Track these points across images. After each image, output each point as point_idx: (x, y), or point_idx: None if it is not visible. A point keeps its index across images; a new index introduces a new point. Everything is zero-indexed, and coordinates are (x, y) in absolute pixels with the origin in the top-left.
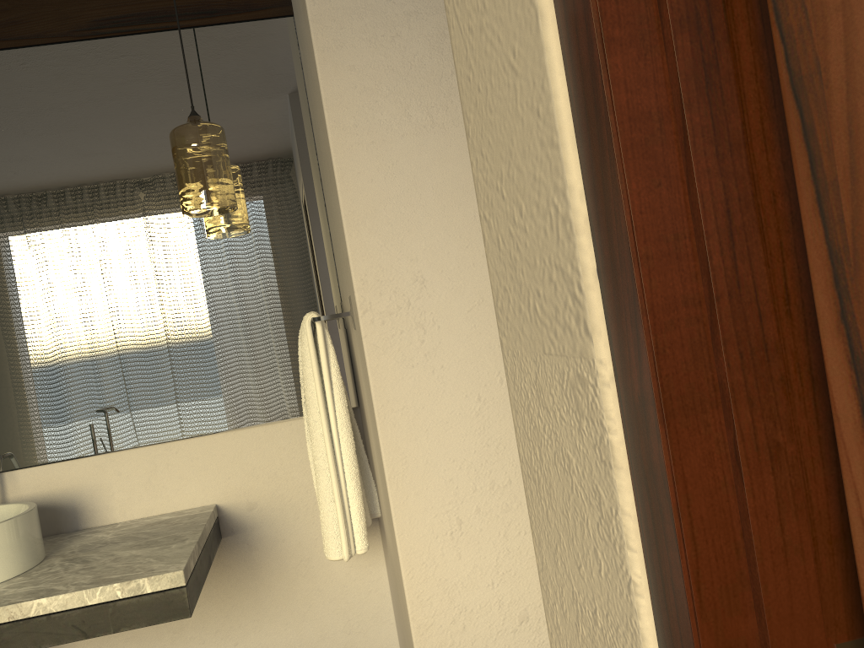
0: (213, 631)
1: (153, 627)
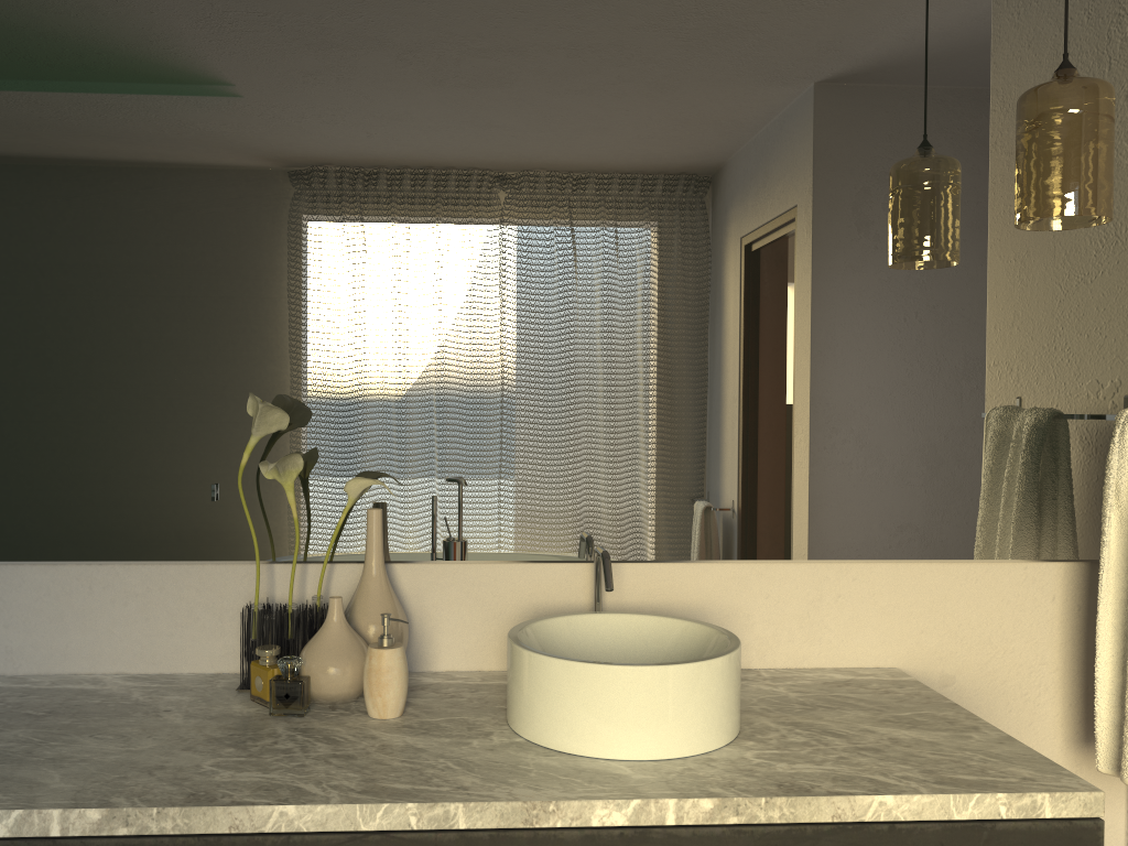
0: None
1: None
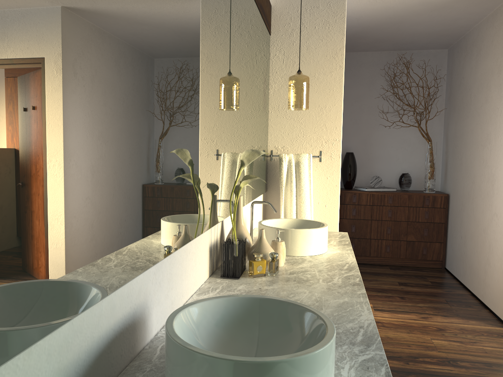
0: None
1: None
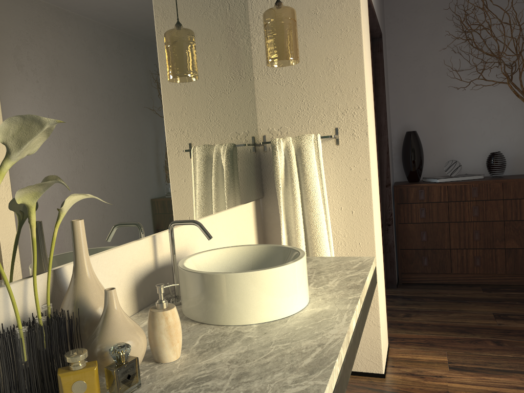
0: None
1: None
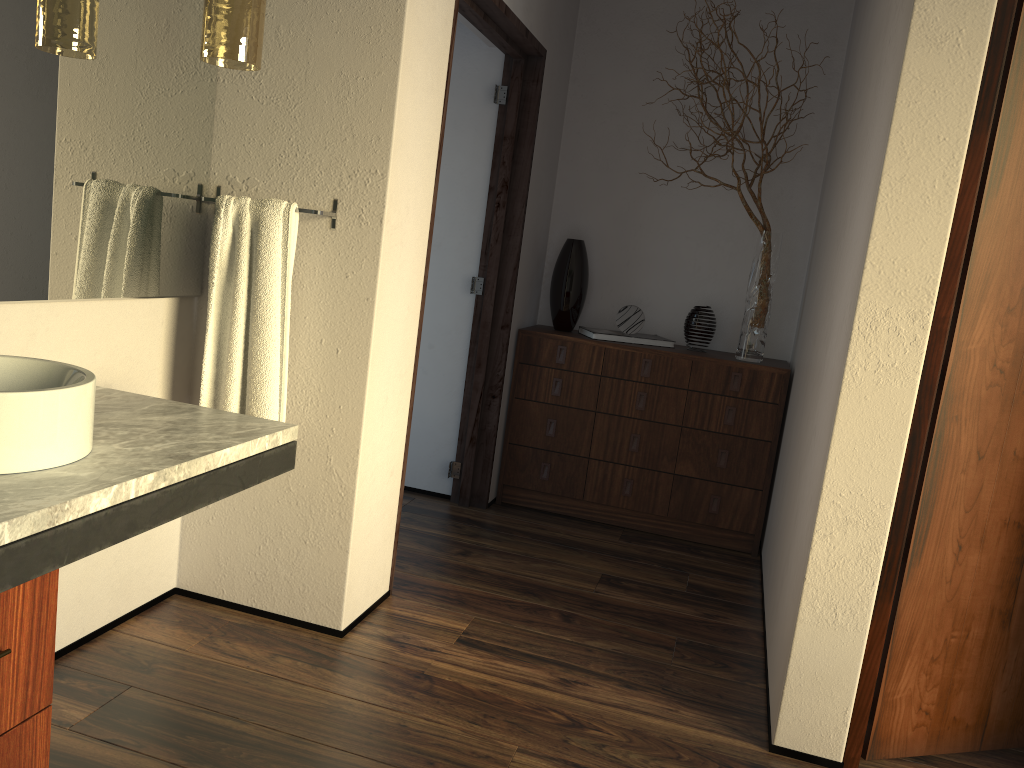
0: None
1: None
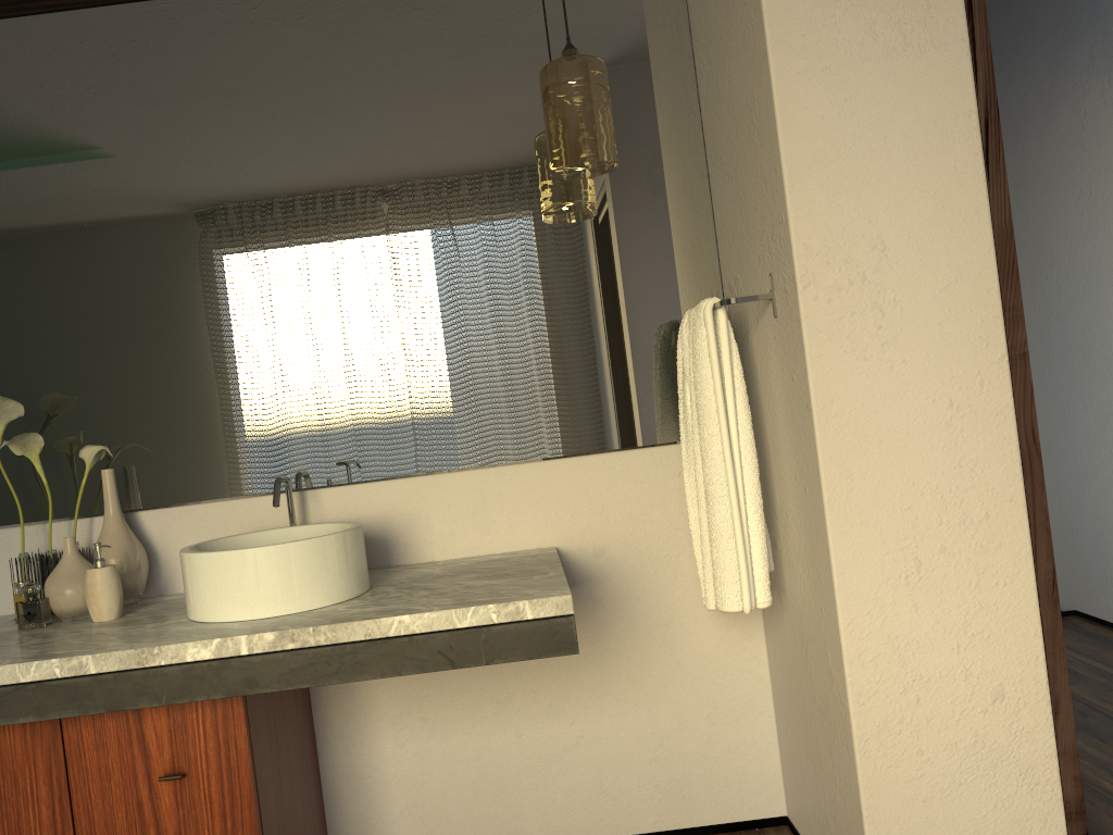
0: (544, 705)
1: (472, 693)
